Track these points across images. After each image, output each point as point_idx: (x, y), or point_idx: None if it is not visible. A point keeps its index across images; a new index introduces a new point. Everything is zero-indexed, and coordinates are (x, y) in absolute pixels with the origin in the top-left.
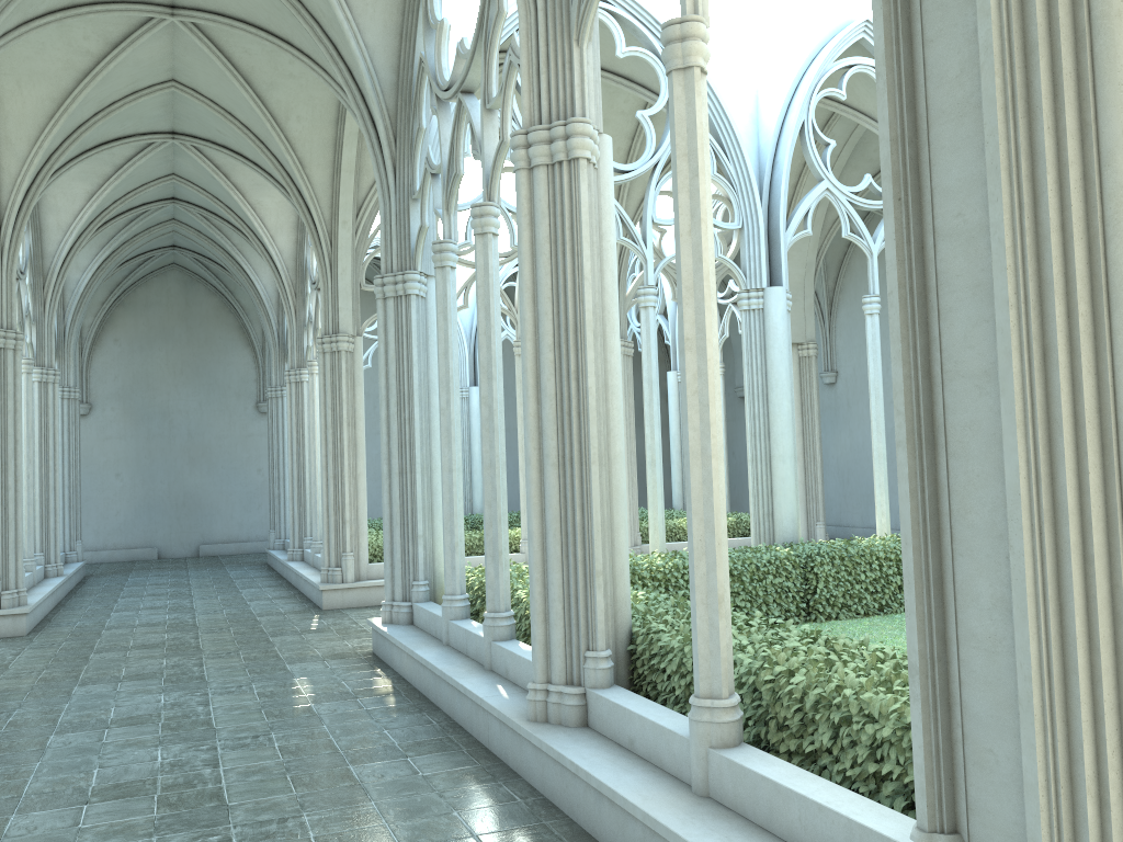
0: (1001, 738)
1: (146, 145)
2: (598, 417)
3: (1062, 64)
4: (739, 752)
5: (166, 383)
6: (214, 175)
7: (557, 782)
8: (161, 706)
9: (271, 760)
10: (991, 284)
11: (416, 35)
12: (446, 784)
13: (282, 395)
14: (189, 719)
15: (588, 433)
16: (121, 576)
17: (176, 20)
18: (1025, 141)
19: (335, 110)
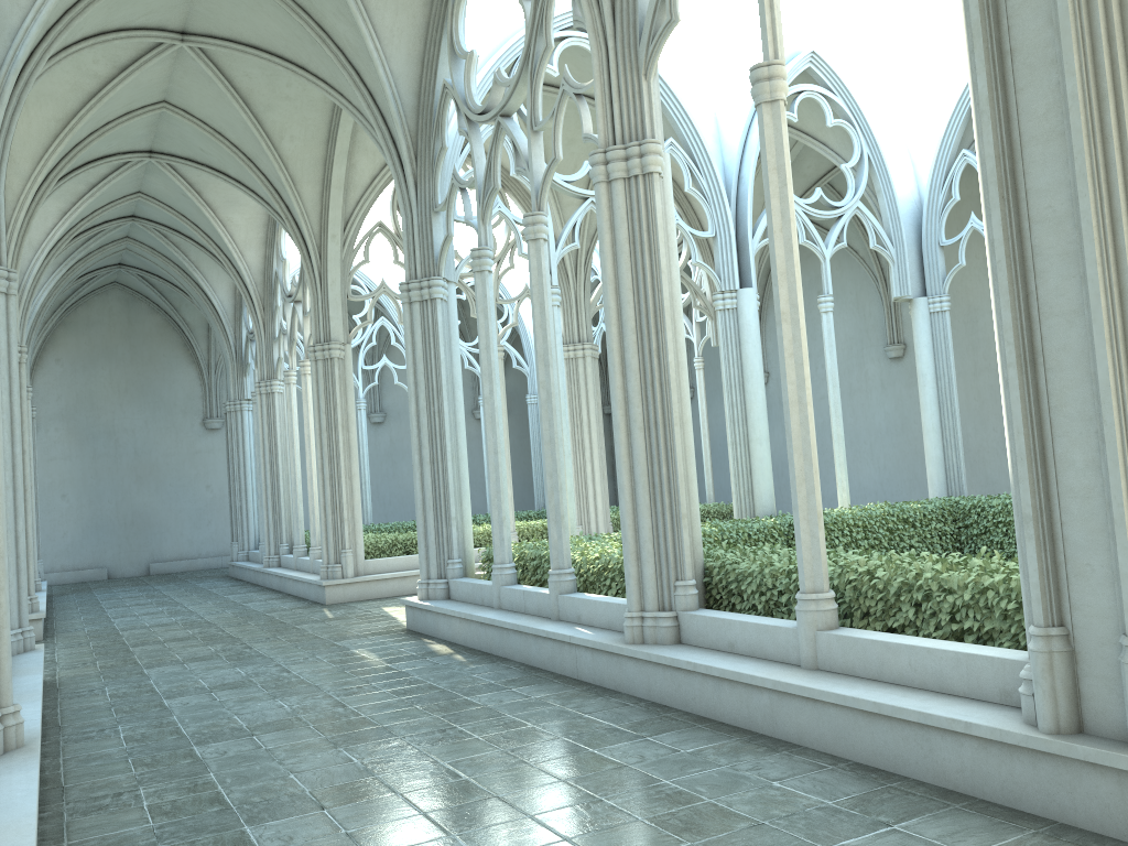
0: (1096, 553)
1: (122, 163)
2: (676, 387)
3: (1123, 107)
4: (842, 631)
5: (110, 402)
6: (187, 193)
7: (667, 685)
8: (246, 675)
9: (390, 699)
10: (1077, 252)
11: (437, 64)
12: (561, 701)
13: (241, 408)
14: (283, 681)
15: (670, 400)
16: (84, 593)
17: (185, 45)
18: (1102, 157)
19: (326, 130)
